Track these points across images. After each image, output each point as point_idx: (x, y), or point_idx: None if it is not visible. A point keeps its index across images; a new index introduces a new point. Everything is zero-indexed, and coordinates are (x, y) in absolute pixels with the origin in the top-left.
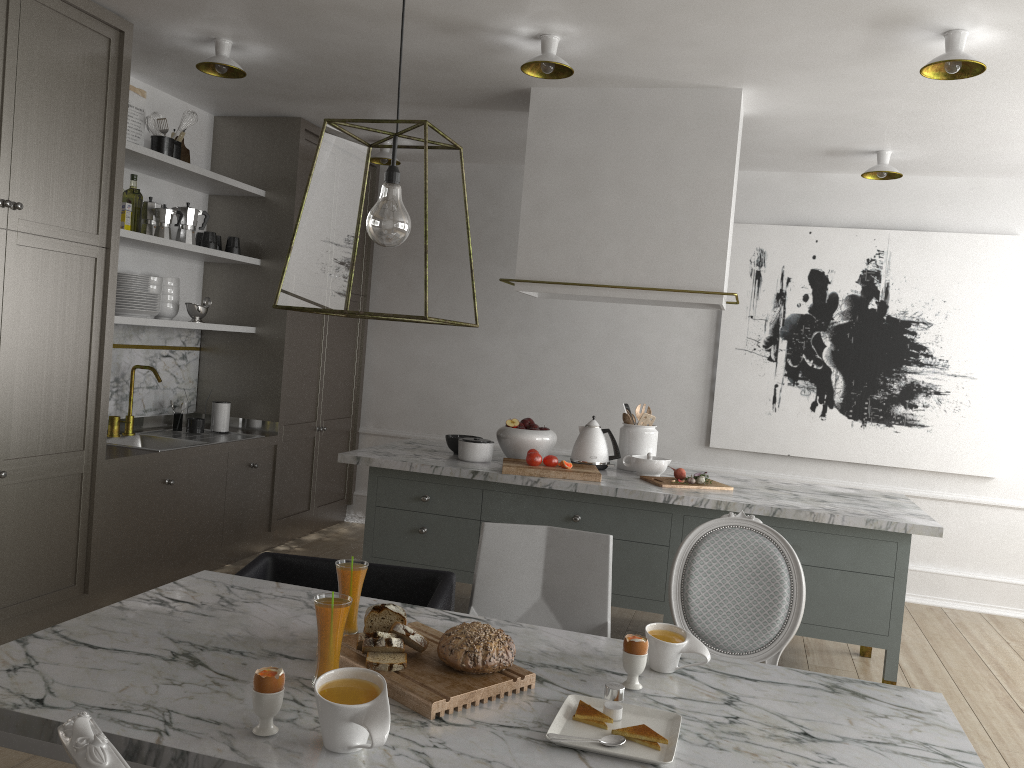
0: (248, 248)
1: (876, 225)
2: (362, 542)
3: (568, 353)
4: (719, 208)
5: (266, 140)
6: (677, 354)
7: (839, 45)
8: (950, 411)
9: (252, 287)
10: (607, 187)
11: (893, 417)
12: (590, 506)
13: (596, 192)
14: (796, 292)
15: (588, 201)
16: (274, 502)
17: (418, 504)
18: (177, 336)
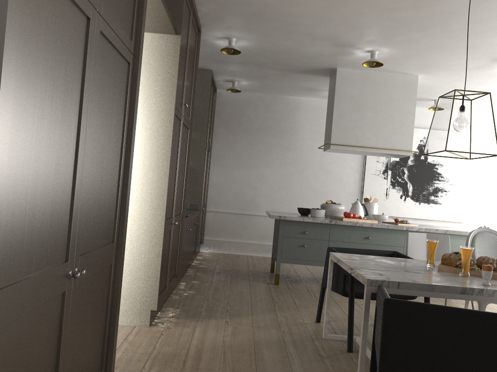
0: None
1: (422, 127)
2: (222, 259)
3: (302, 175)
4: (410, 119)
5: None
6: (347, 176)
7: (472, 64)
8: (449, 198)
9: None
10: (367, 109)
11: (430, 200)
12: (373, 233)
13: (363, 110)
14: None
15: (360, 114)
16: (197, 241)
17: (302, 235)
18: None
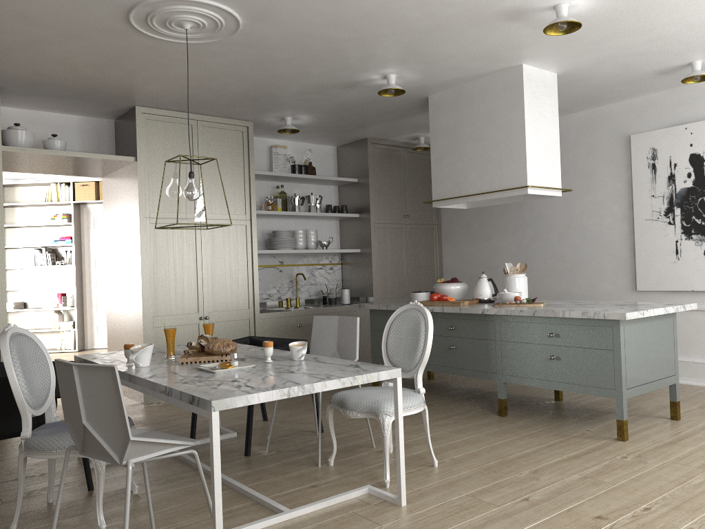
0: (354, 209)
1: None
2: None
3: (545, 240)
4: (519, 137)
5: (355, 153)
6: (609, 230)
7: (518, 32)
8: None
9: (357, 229)
10: (466, 140)
11: None
12: (457, 320)
13: (461, 144)
14: (681, 172)
15: (458, 150)
16: None
17: None
18: (325, 258)
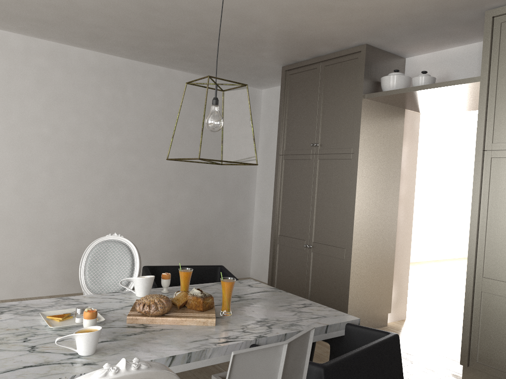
0: None
1: None
2: None
3: None
4: None
5: None
6: None
7: None
8: None
9: None
10: None
11: None
12: None
13: None
14: None
15: None
16: None
17: None
18: None
